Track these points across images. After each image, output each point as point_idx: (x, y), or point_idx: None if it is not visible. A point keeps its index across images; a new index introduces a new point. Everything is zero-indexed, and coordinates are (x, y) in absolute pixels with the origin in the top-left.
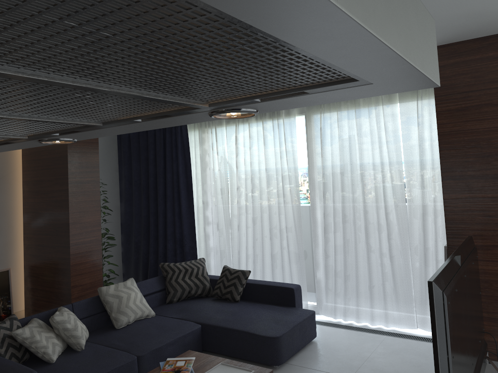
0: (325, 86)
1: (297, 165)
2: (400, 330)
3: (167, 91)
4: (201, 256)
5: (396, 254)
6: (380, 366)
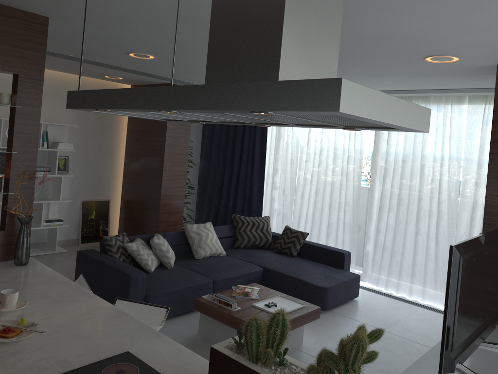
0: (387, 128)
1: (363, 148)
2: (434, 306)
3: (335, 123)
4: (265, 215)
5: (441, 240)
6: (410, 328)
